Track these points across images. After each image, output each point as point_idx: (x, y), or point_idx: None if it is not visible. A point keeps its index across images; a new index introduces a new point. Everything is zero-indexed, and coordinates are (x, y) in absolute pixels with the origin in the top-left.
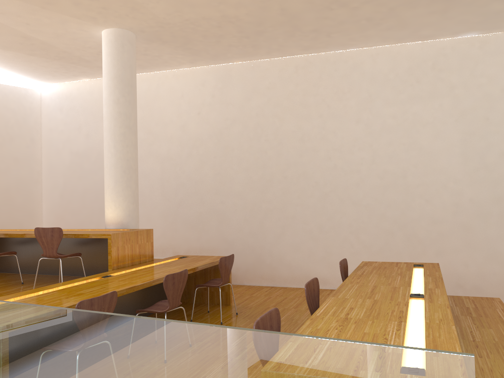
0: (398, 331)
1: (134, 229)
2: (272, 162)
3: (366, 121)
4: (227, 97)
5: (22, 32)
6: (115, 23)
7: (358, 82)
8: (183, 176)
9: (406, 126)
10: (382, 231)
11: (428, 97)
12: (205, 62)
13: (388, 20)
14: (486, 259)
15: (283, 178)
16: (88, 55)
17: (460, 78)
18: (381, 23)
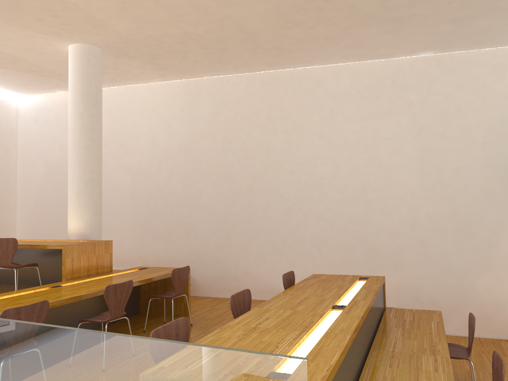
0: (294, 340)
1: (94, 240)
2: (239, 175)
3: (329, 136)
4: (196, 111)
5: None
6: (80, 38)
7: (321, 98)
8: (153, 188)
9: (366, 141)
10: (343, 244)
11: (388, 113)
12: (175, 77)
13: (344, 39)
14: (442, 273)
15: (249, 191)
16: (59, 68)
17: (418, 95)
18: (338, 42)
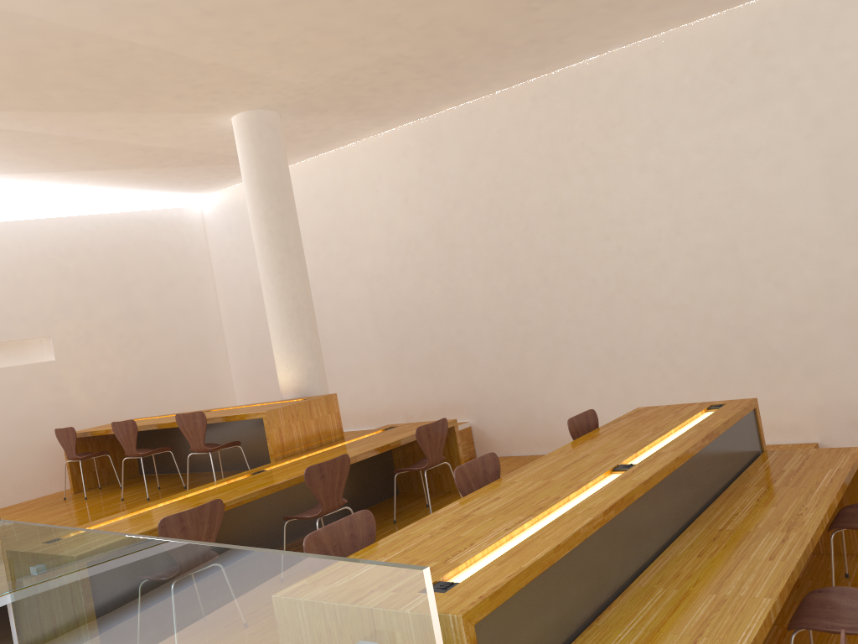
0: (504, 532)
1: (313, 396)
2: (522, 258)
3: (657, 166)
4: (441, 167)
5: (136, 144)
6: (241, 105)
7: (633, 102)
8: (401, 300)
9: (723, 162)
10: (709, 345)
11: (754, 104)
12: (399, 121)
13: None
14: None
15: (541, 281)
16: (234, 150)
17: (805, 59)
18: (633, 5)
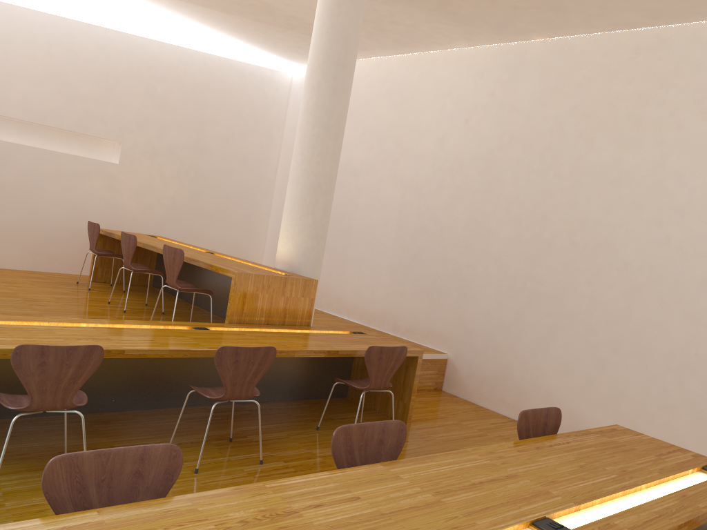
0: None
1: (297, 275)
2: (558, 214)
3: None
4: (512, 97)
5: None
6: None
7: None
8: (427, 215)
9: None
10: None
11: None
12: (487, 38)
13: None
14: None
15: (570, 245)
16: None
17: None
18: None
